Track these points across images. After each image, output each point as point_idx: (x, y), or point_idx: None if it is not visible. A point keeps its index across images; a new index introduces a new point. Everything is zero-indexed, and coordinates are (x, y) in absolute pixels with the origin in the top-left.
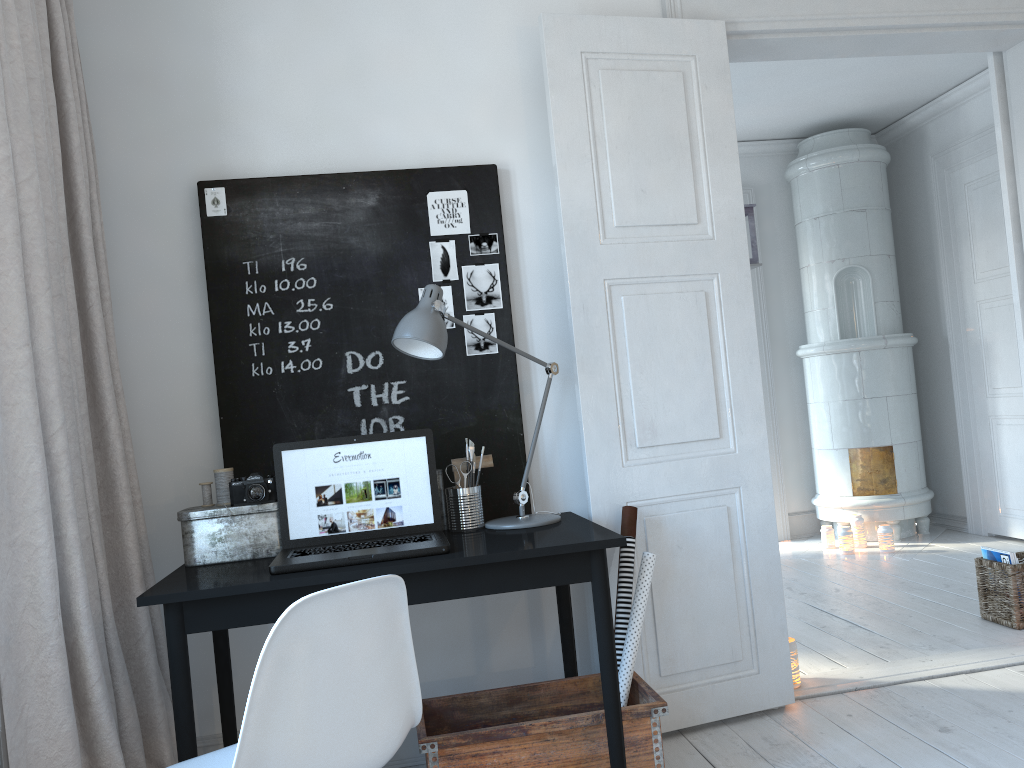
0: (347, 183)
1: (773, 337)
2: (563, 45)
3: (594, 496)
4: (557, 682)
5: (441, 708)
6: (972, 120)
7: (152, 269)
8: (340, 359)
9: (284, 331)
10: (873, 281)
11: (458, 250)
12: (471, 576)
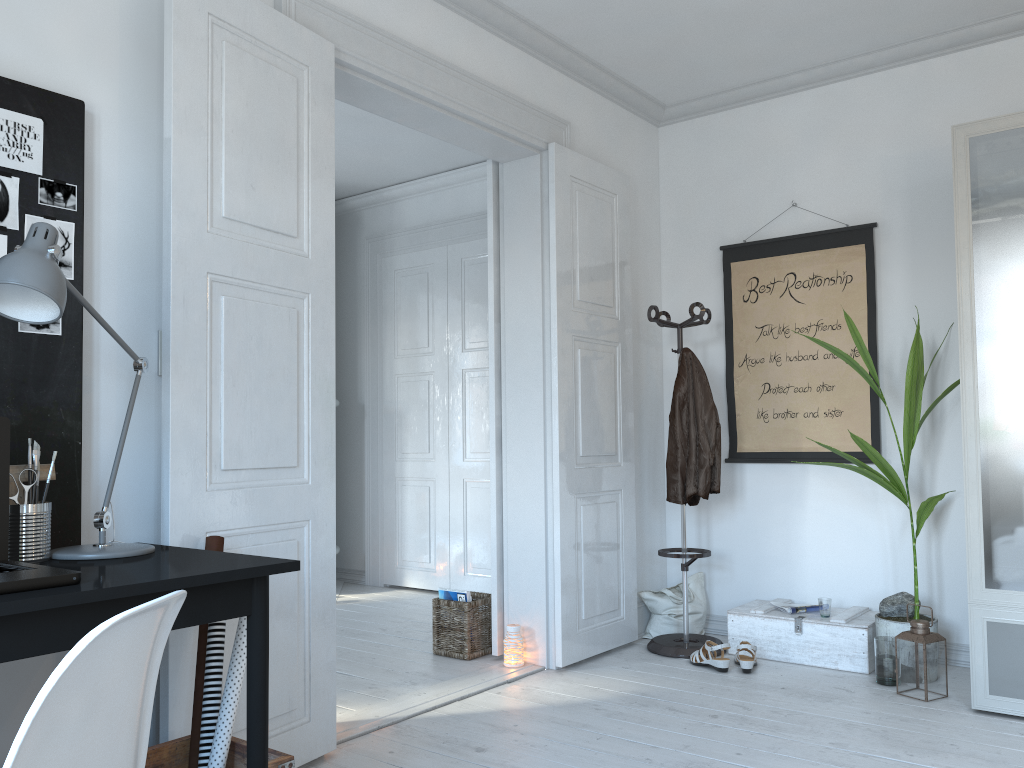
0: None
1: None
2: None
3: (174, 524)
4: None
5: None
6: (406, 217)
7: None
8: None
9: None
10: None
11: (23, 192)
12: (113, 613)
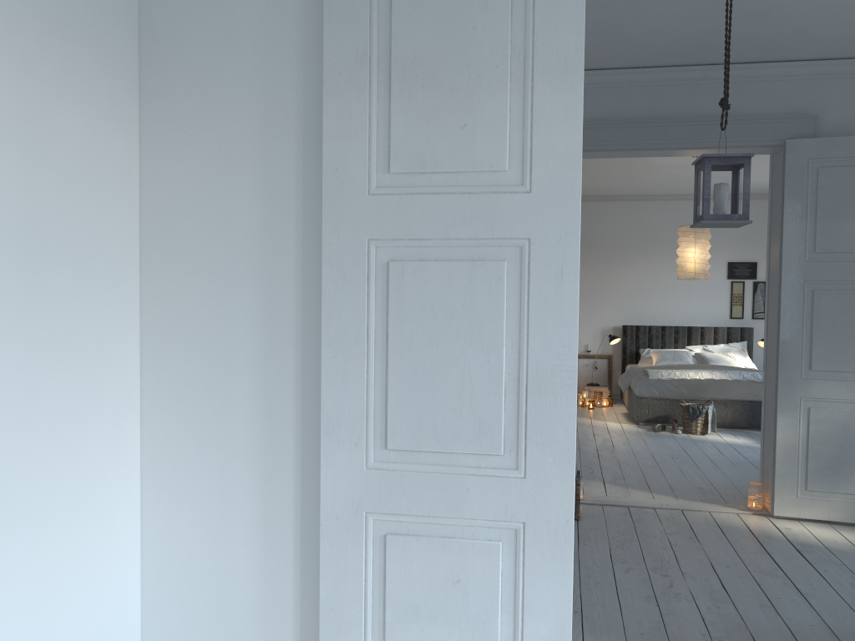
0: None
1: None
2: None
3: None
4: None
5: None
6: None
7: None
8: None
9: None
10: None
11: None
12: None
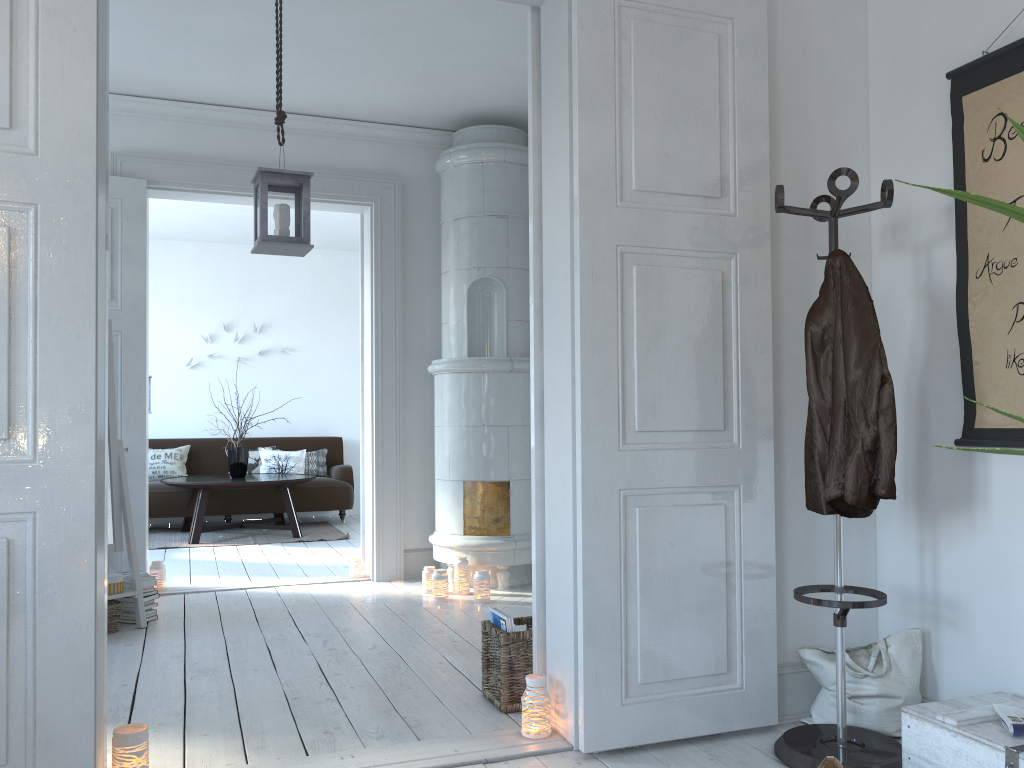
0: None
1: (409, 349)
2: None
3: None
4: None
5: None
6: None
7: None
8: None
9: None
10: (508, 296)
11: None
12: None
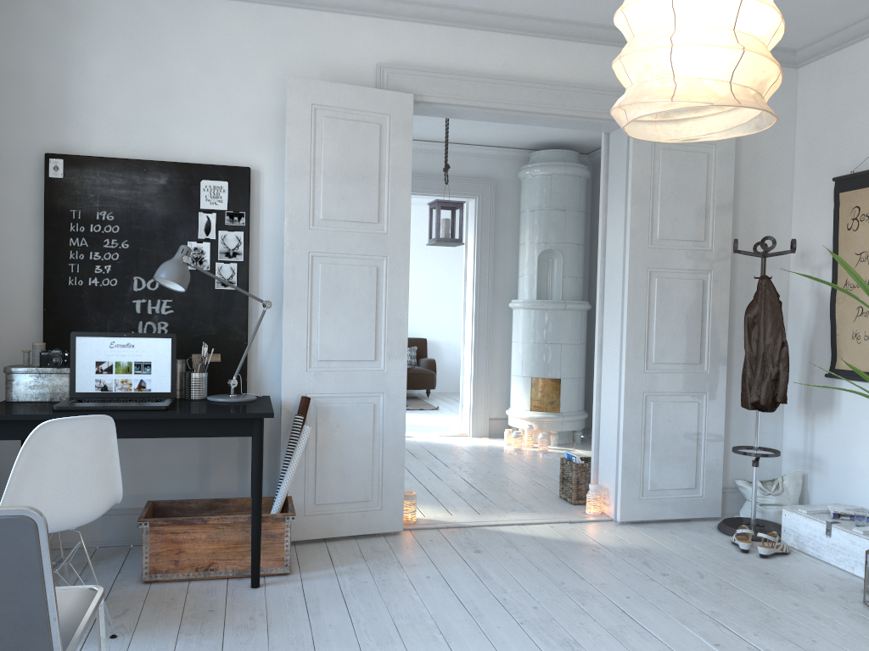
0: (147, 167)
1: (496, 291)
2: (300, 98)
3: (285, 387)
4: (241, 499)
5: (164, 507)
6: None
7: (8, 206)
8: (129, 281)
9: (94, 258)
10: (564, 261)
11: (218, 220)
12: (178, 425)
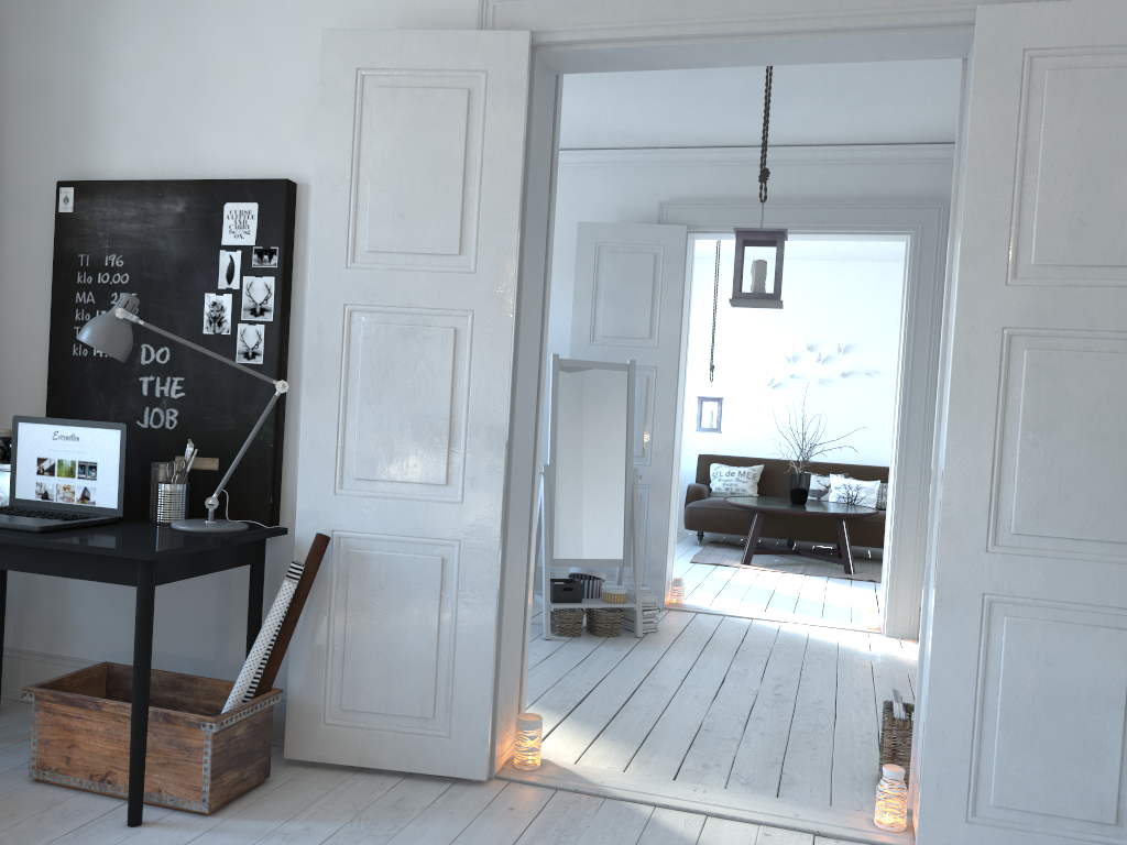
0: (163, 190)
1: None
2: (339, 61)
3: (300, 517)
4: (213, 681)
5: (120, 674)
6: None
7: (27, 254)
8: (137, 350)
9: None
10: None
11: (243, 260)
12: (47, 557)
